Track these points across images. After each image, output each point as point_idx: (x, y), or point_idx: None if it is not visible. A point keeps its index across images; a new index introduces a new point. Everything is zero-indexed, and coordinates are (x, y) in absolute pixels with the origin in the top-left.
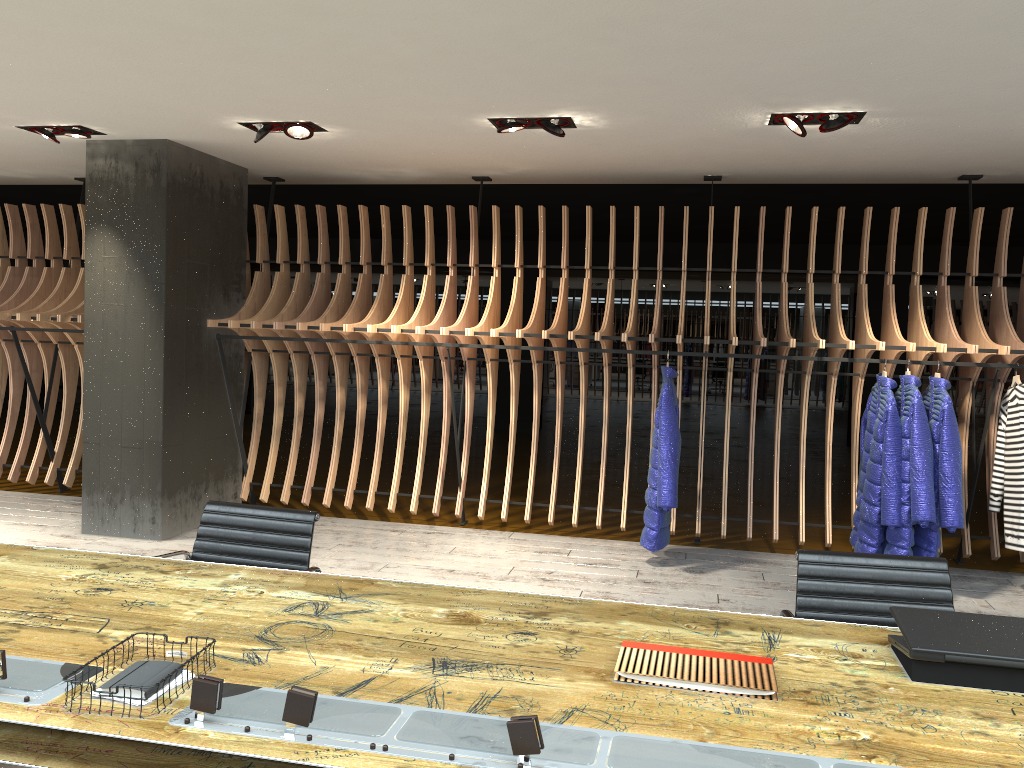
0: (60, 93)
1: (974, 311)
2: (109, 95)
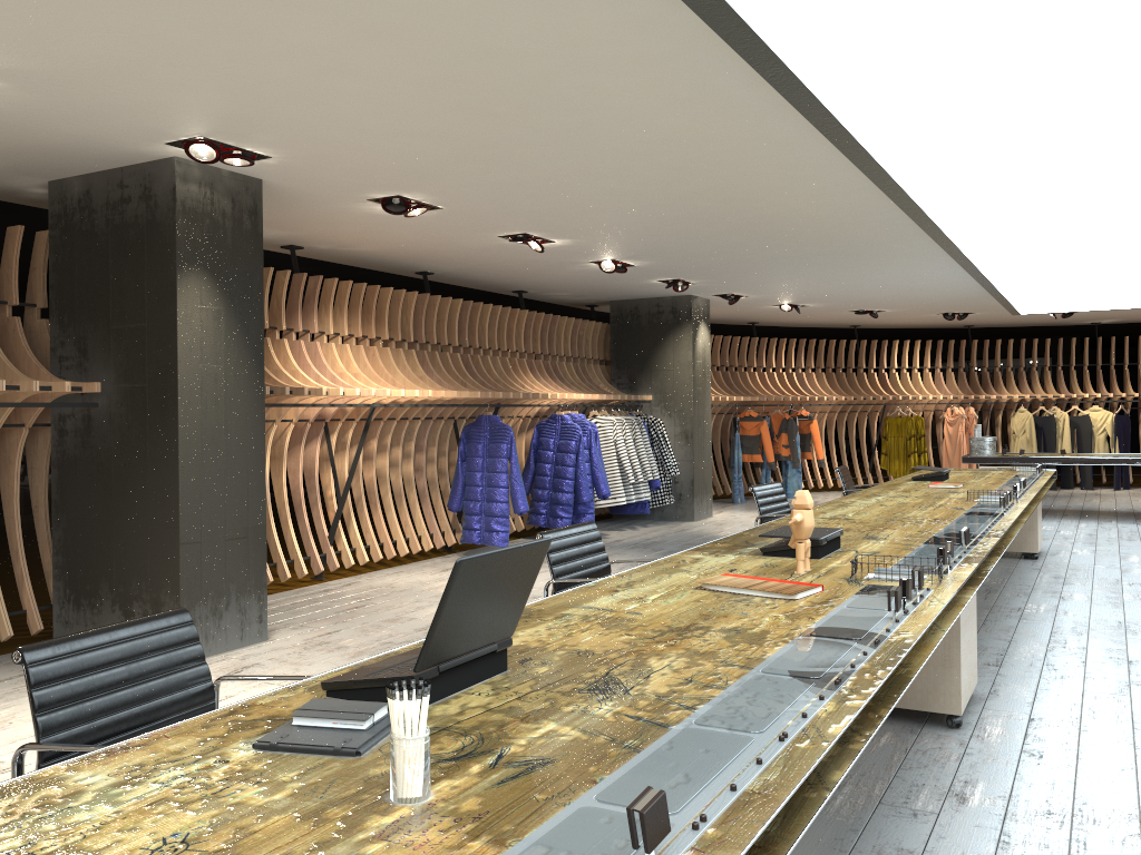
0: (428, 157)
1: (545, 375)
2: (446, 168)
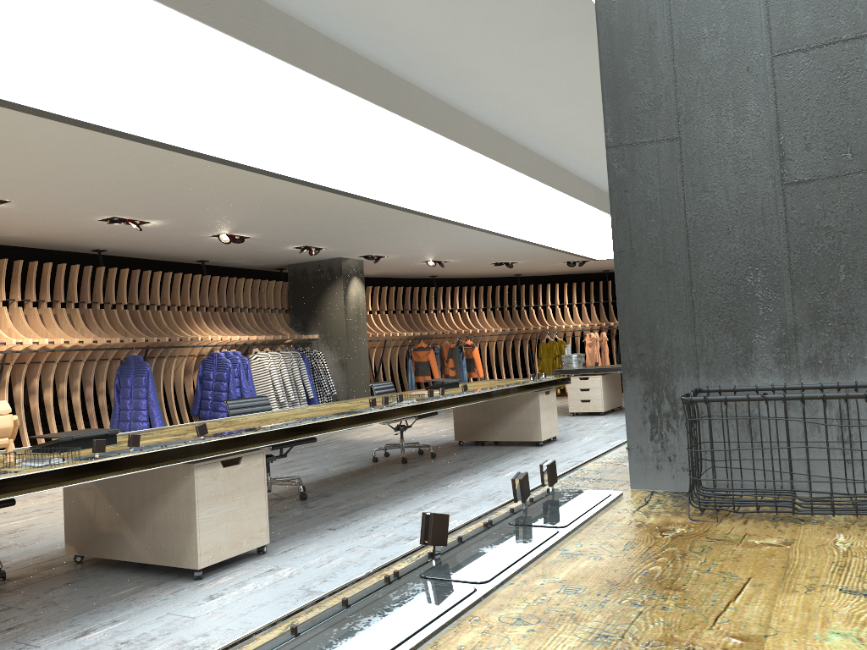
0: None
1: (221, 323)
2: None
